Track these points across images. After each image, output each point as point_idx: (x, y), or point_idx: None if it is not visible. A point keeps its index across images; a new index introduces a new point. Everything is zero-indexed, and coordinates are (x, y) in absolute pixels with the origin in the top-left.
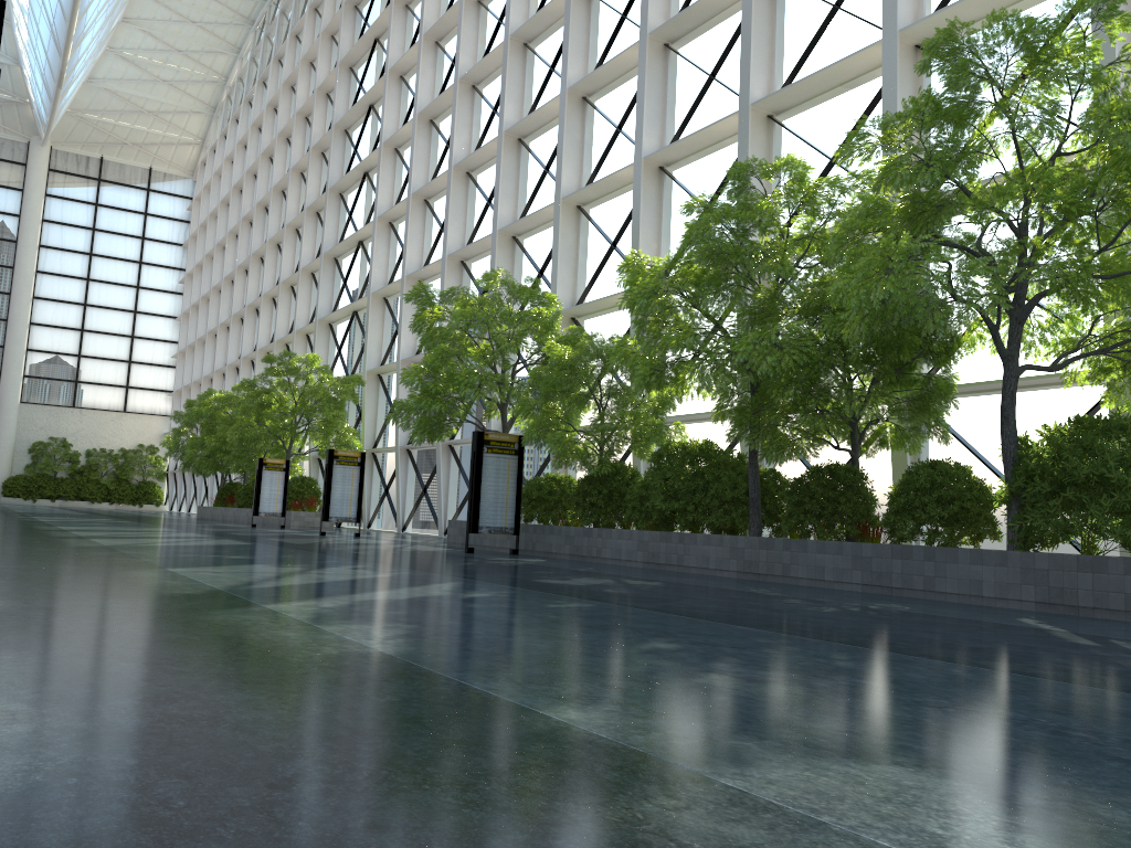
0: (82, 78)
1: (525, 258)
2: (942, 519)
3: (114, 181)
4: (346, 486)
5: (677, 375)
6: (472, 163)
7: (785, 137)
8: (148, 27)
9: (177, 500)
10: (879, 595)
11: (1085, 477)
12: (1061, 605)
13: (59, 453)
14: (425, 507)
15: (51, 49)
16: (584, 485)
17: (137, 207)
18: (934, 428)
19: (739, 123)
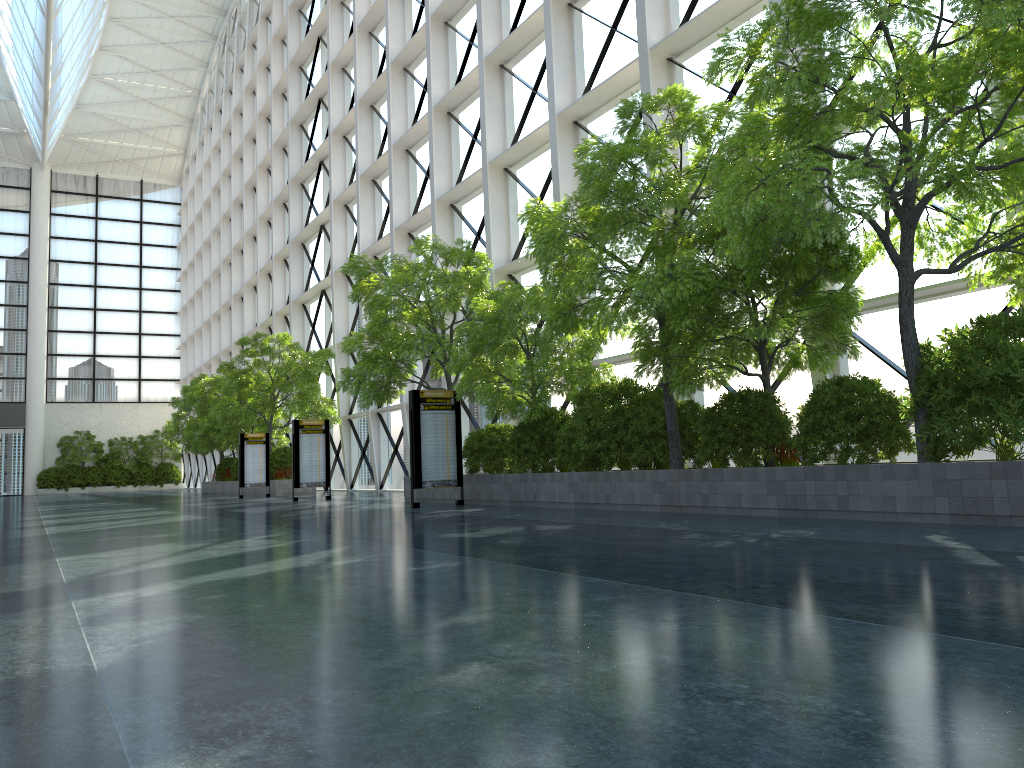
0: (69, 105)
1: (464, 224)
2: (853, 436)
3: (110, 196)
4: (313, 453)
5: (591, 318)
6: (409, 141)
7: (687, 78)
8: (123, 52)
9: (192, 478)
10: (794, 519)
11: (991, 379)
12: (977, 516)
13: (84, 445)
14: (398, 465)
15: (35, 80)
16: (517, 432)
17: (133, 216)
18: (842, 345)
19: (640, 68)
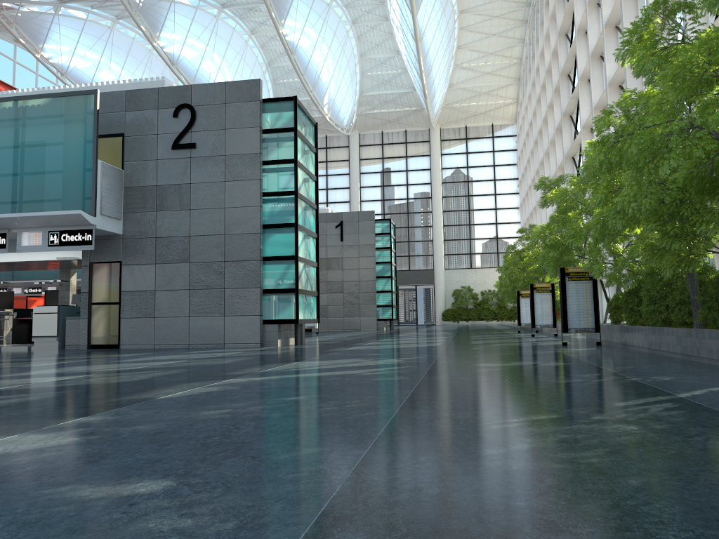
0: (443, 88)
1: None
2: None
3: (473, 137)
4: (543, 305)
5: None
6: (618, 79)
7: None
8: (471, 46)
9: None
10: None
11: None
12: None
13: (466, 294)
14: None
15: (418, 79)
16: (625, 296)
17: (488, 148)
18: None
19: None
